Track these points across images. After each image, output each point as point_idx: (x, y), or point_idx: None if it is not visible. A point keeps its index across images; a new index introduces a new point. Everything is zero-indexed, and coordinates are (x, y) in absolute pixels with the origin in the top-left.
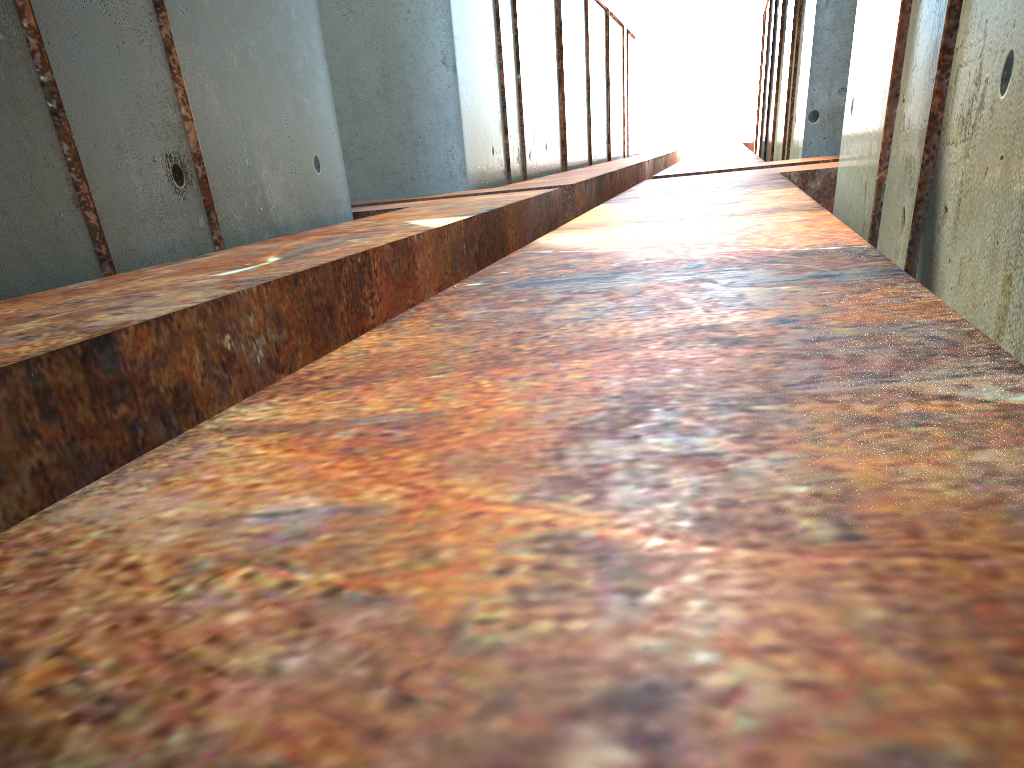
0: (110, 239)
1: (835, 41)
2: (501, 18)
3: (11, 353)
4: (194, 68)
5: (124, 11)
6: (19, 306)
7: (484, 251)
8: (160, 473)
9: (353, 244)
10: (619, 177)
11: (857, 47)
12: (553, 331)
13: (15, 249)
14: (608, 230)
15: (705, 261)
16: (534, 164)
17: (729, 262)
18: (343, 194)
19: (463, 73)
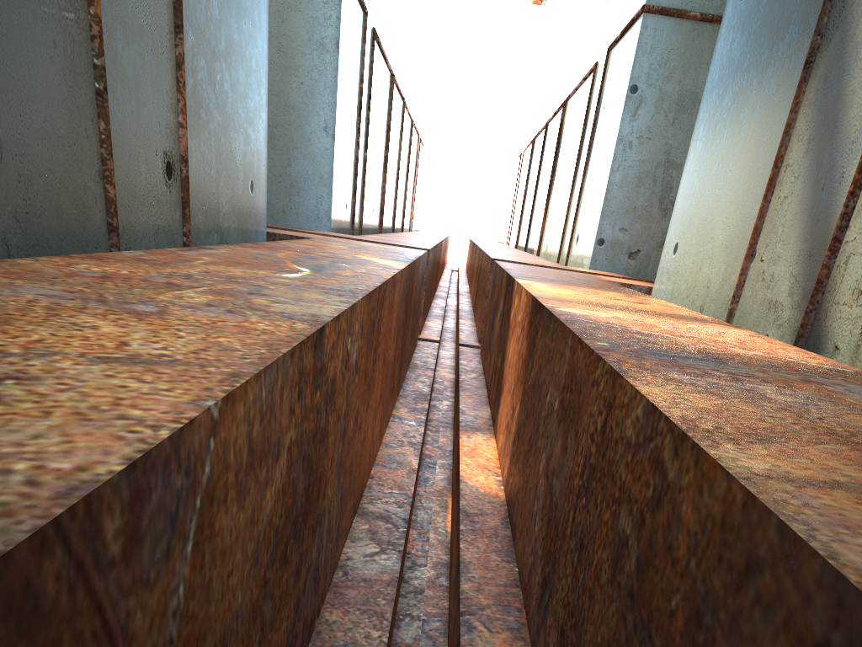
0: (118, 213)
1: (621, 194)
2: (361, 107)
3: (262, 329)
4: (191, 86)
5: (155, 24)
6: (119, 267)
7: (408, 292)
8: (832, 522)
9: (355, 269)
10: (438, 248)
11: (682, 209)
12: (813, 413)
13: (53, 204)
14: (591, 308)
15: (767, 361)
16: (366, 222)
17: (792, 367)
18: (263, 215)
19: (338, 142)
